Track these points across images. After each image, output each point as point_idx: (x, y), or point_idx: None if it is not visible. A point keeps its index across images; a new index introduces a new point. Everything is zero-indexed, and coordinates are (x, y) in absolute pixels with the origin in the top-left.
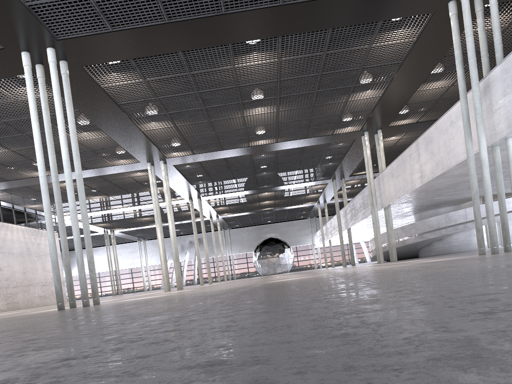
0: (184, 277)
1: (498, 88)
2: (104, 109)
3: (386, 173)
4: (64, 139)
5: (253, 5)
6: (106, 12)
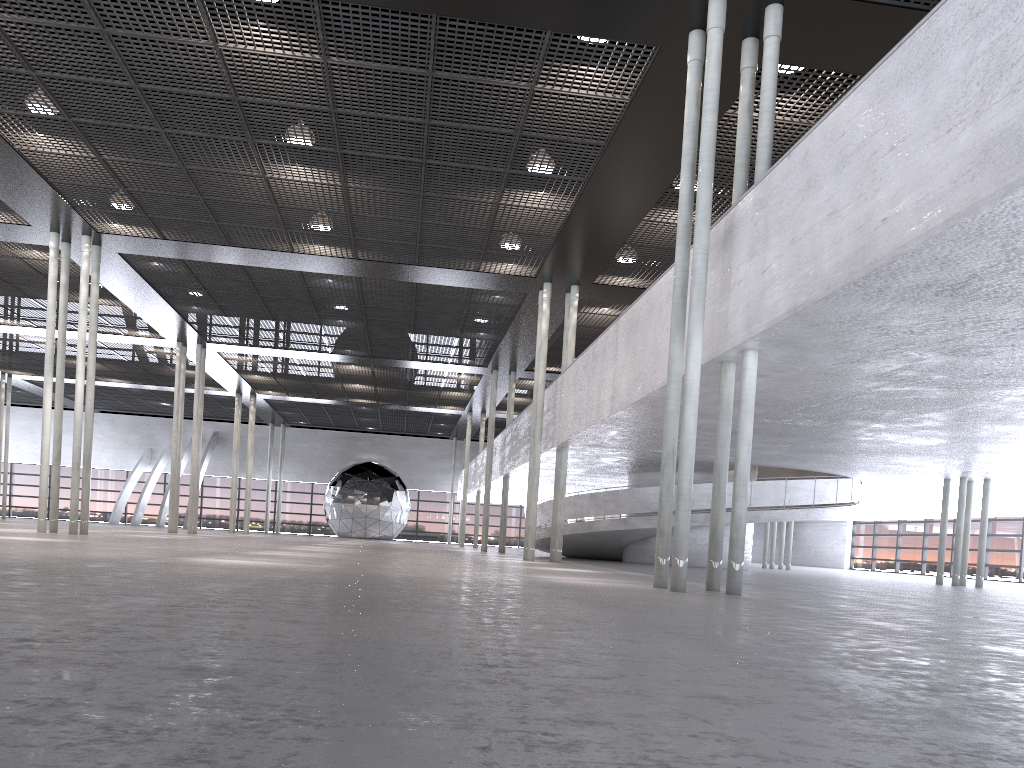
0: (165, 508)
1: (744, 239)
2: None
3: (568, 378)
4: None
5: None
6: None
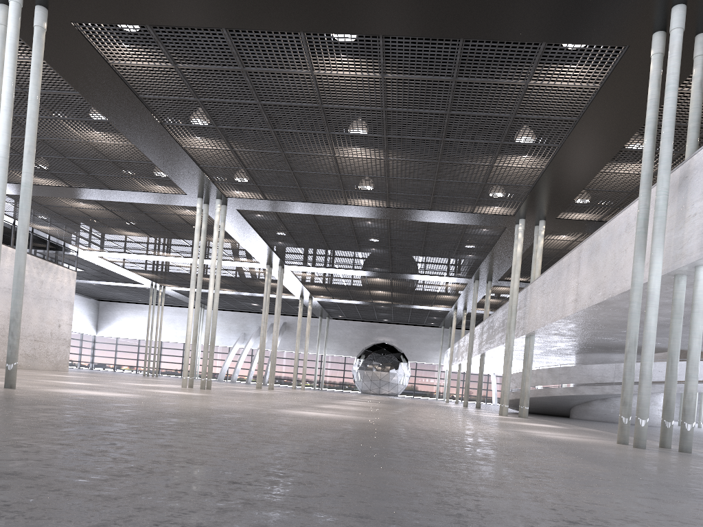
0: (251, 371)
1: (699, 183)
2: (119, 101)
3: (536, 286)
4: (6, 124)
5: None
6: None
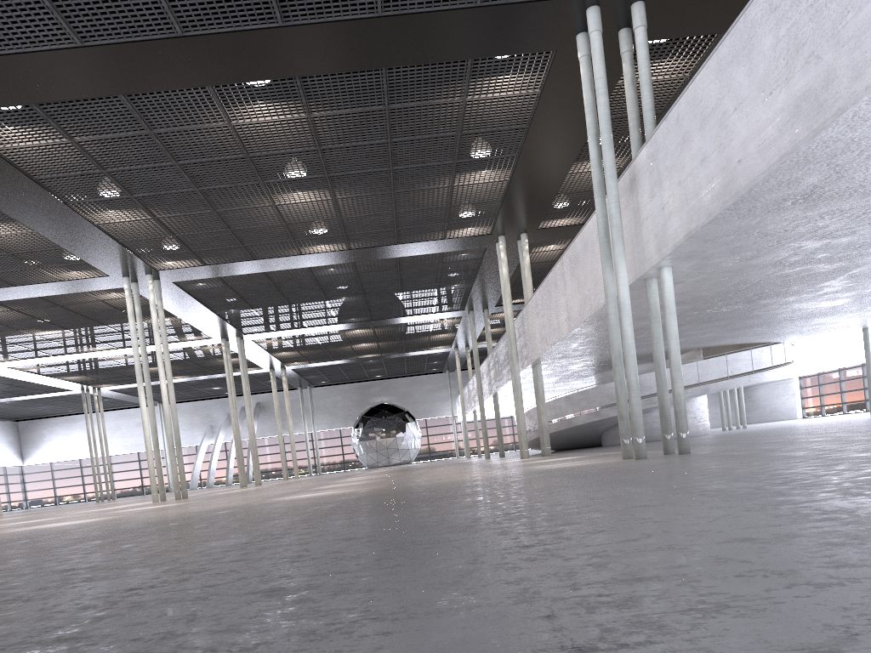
0: (230, 470)
1: (645, 185)
2: (11, 187)
3: (531, 308)
4: None
5: (232, 24)
6: None
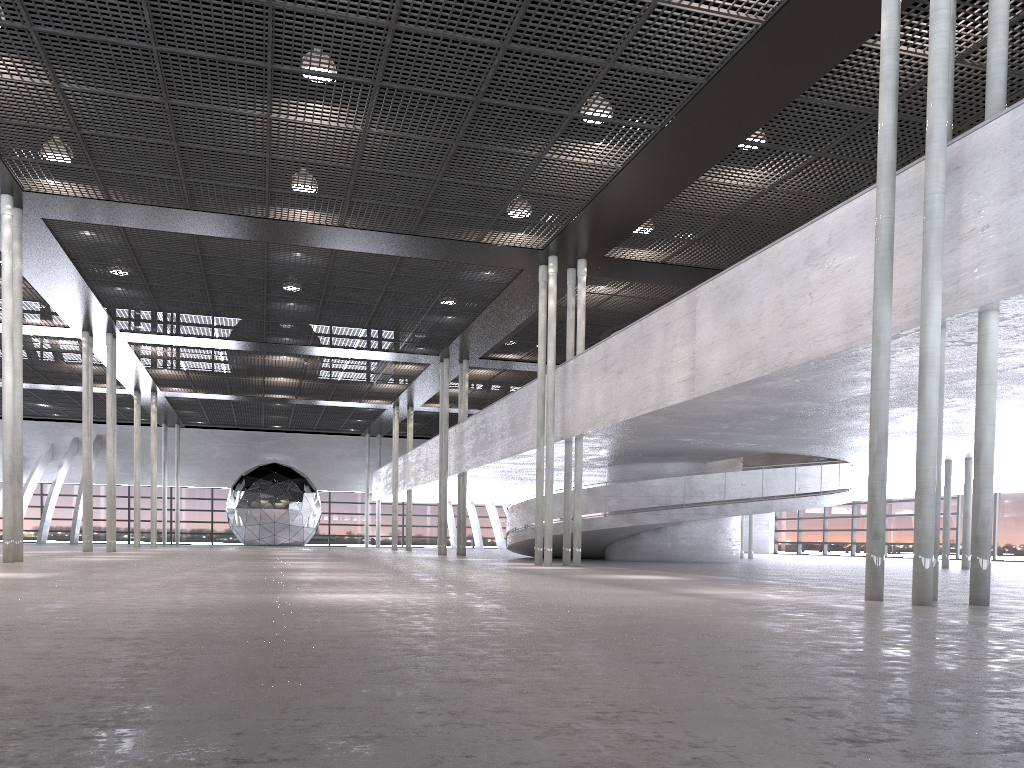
0: (46, 522)
1: (991, 175)
2: None
3: (589, 361)
4: None
5: None
6: None
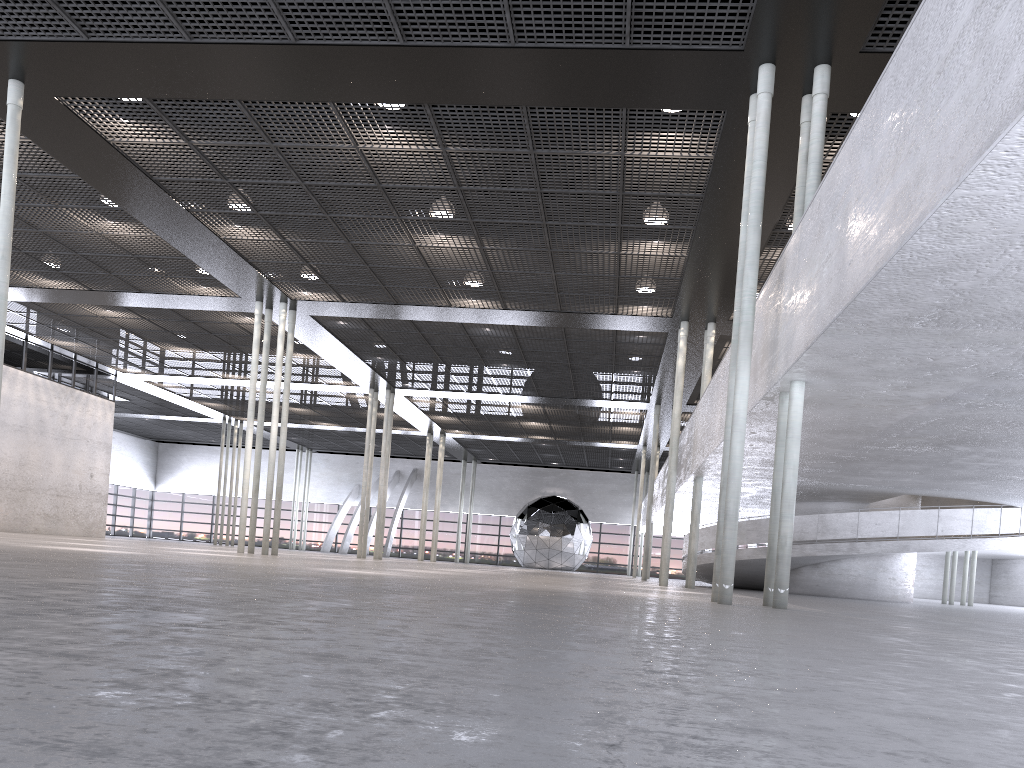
0: (368, 538)
1: (787, 280)
2: (130, 184)
3: (699, 411)
4: None
5: (349, 36)
6: (66, 5)
